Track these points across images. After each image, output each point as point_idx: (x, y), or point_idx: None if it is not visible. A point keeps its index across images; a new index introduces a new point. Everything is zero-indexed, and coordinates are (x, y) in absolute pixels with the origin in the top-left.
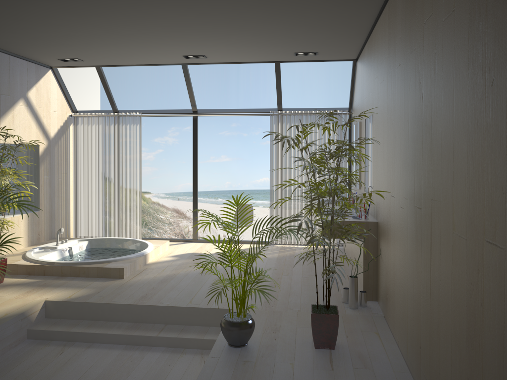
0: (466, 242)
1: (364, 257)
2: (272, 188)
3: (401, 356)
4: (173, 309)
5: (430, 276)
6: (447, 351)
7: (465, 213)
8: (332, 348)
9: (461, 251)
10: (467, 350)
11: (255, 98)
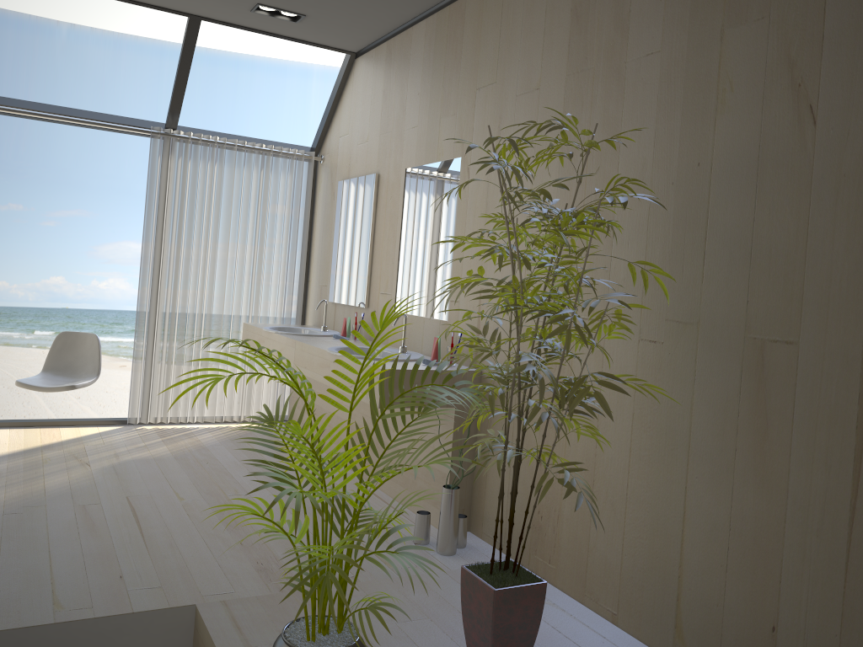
0: None
1: (453, 444)
2: (144, 298)
3: (645, 646)
4: (14, 638)
5: (852, 480)
6: None
7: None
8: None
9: None
10: None
11: None
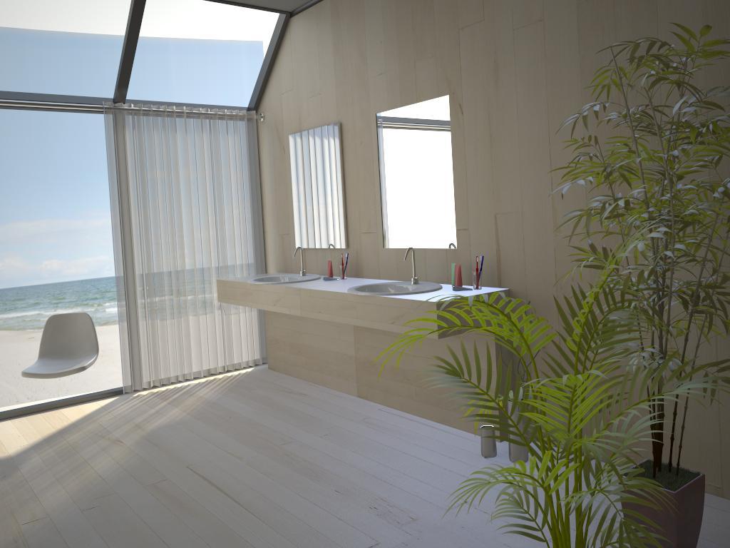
0: None
1: (496, 360)
2: (121, 271)
3: None
4: None
5: None
6: None
7: None
8: None
9: None
10: None
11: None
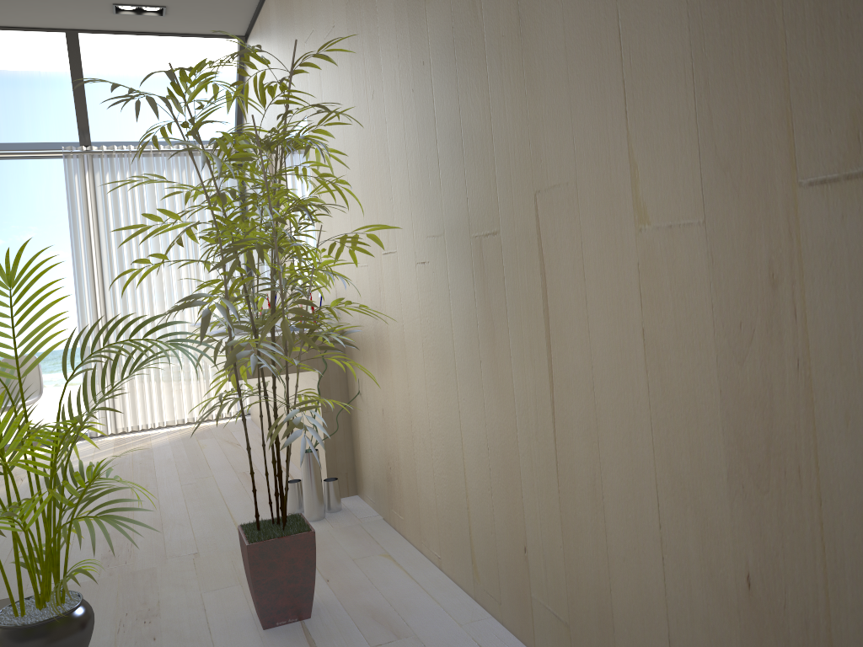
0: (704, 229)
1: (323, 408)
2: (84, 314)
3: (457, 587)
4: None
5: (549, 372)
6: (643, 528)
7: (689, 157)
8: (307, 616)
9: (682, 259)
10: (737, 500)
11: (16, 167)
